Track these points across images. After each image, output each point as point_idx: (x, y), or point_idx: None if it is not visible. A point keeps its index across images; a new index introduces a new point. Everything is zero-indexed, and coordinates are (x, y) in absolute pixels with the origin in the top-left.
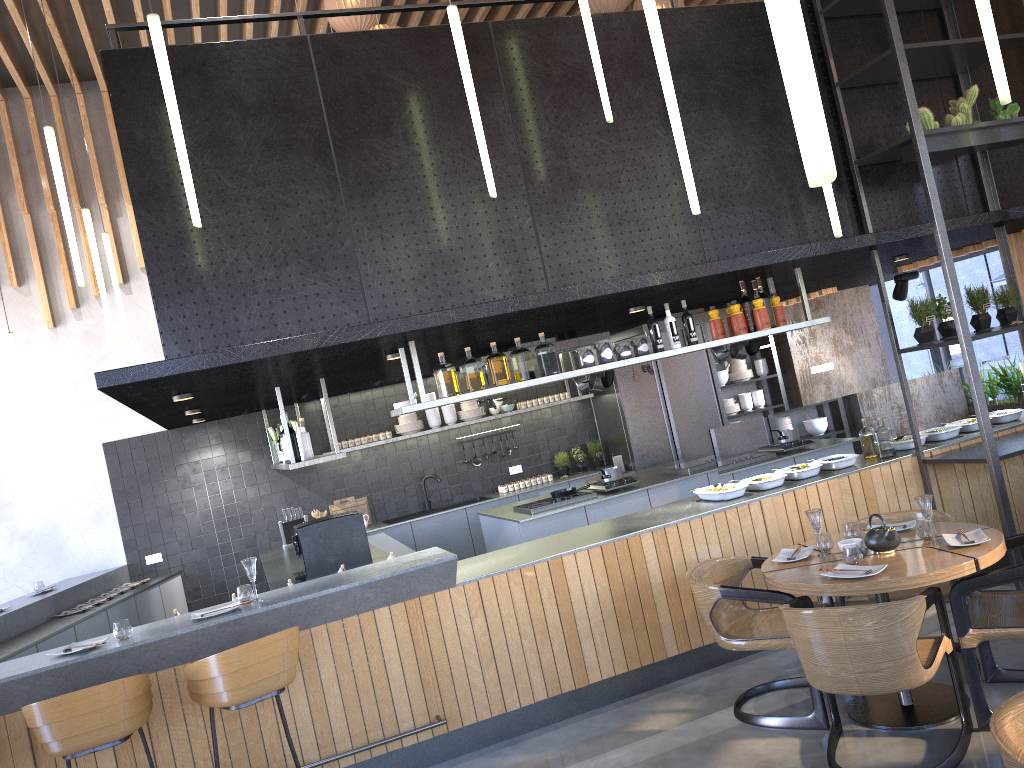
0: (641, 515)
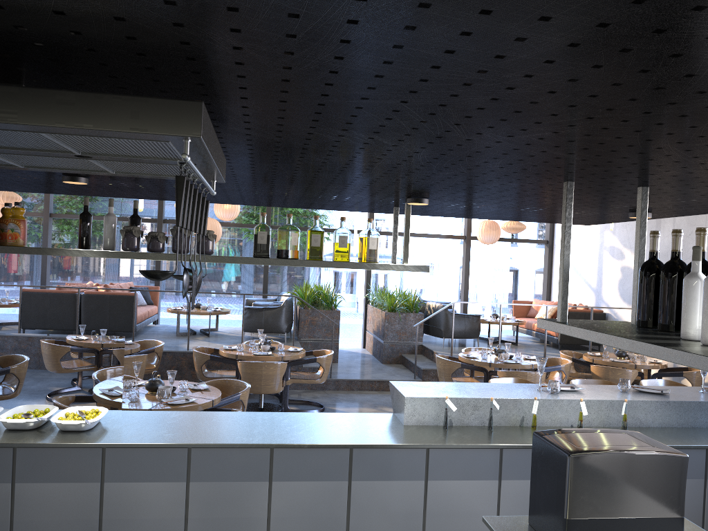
0: (167, 433)
